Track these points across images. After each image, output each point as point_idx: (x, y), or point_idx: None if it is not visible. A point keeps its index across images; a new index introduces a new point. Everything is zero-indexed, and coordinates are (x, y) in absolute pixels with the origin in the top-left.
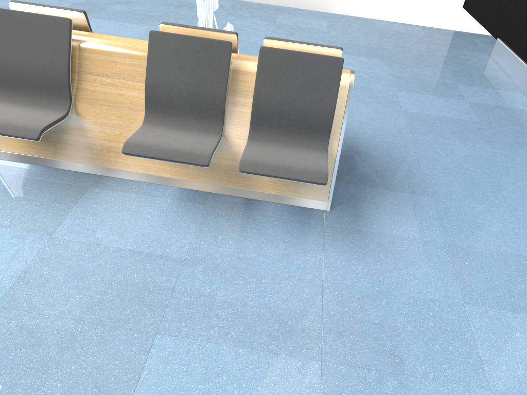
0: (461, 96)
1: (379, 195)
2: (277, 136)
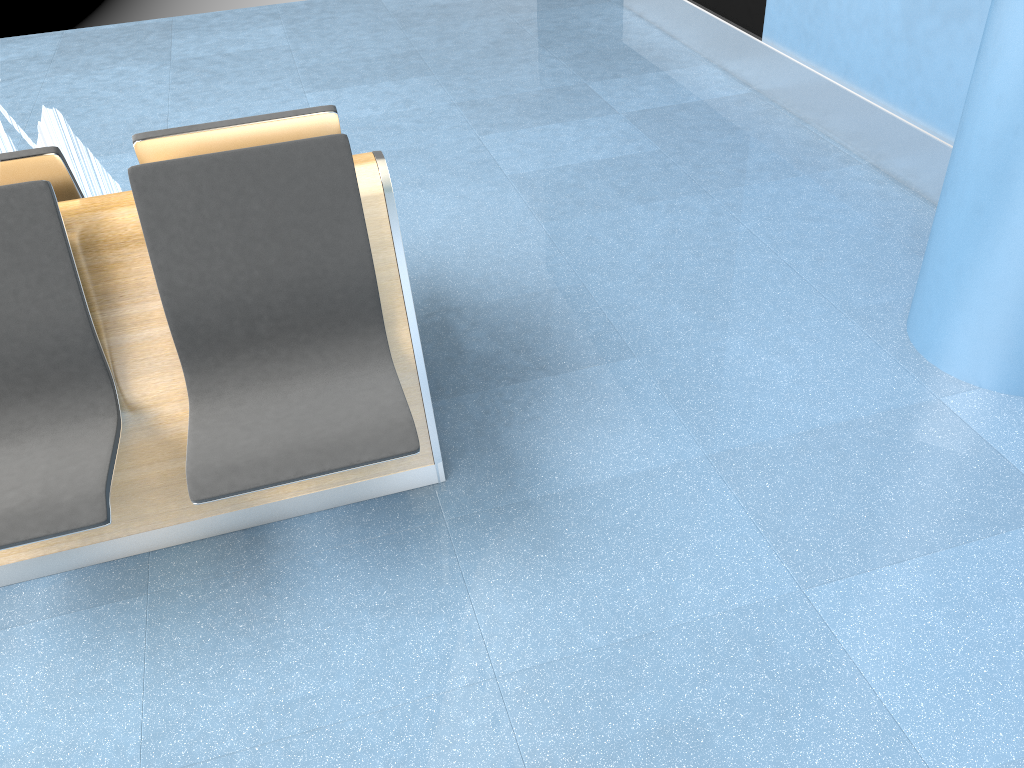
0: (606, 106)
1: (535, 395)
2: (259, 366)
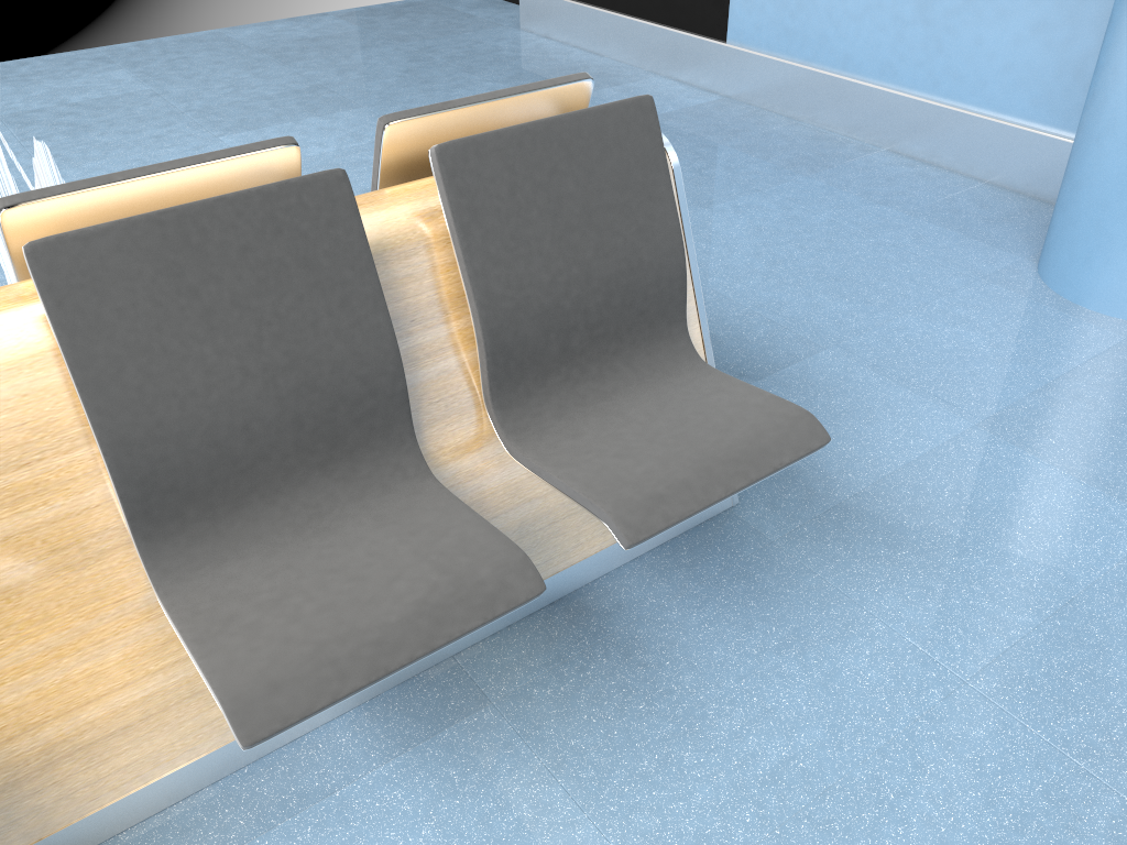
0: None
1: None
2: (571, 389)
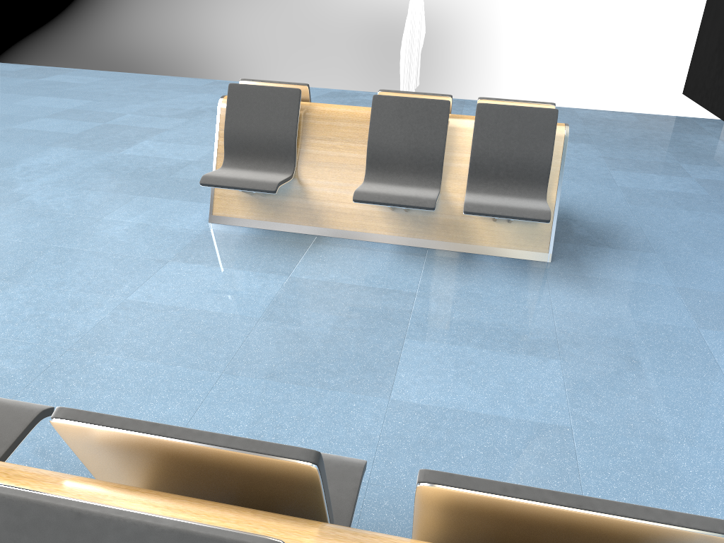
0: (686, 173)
1: (600, 251)
2: (494, 187)
